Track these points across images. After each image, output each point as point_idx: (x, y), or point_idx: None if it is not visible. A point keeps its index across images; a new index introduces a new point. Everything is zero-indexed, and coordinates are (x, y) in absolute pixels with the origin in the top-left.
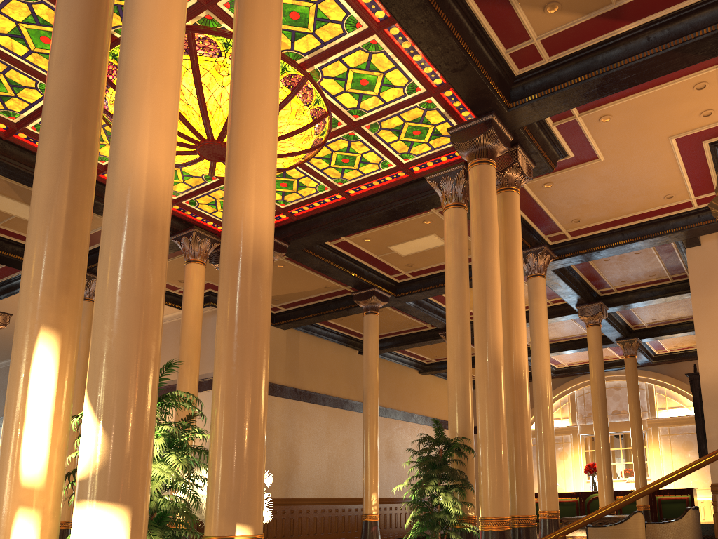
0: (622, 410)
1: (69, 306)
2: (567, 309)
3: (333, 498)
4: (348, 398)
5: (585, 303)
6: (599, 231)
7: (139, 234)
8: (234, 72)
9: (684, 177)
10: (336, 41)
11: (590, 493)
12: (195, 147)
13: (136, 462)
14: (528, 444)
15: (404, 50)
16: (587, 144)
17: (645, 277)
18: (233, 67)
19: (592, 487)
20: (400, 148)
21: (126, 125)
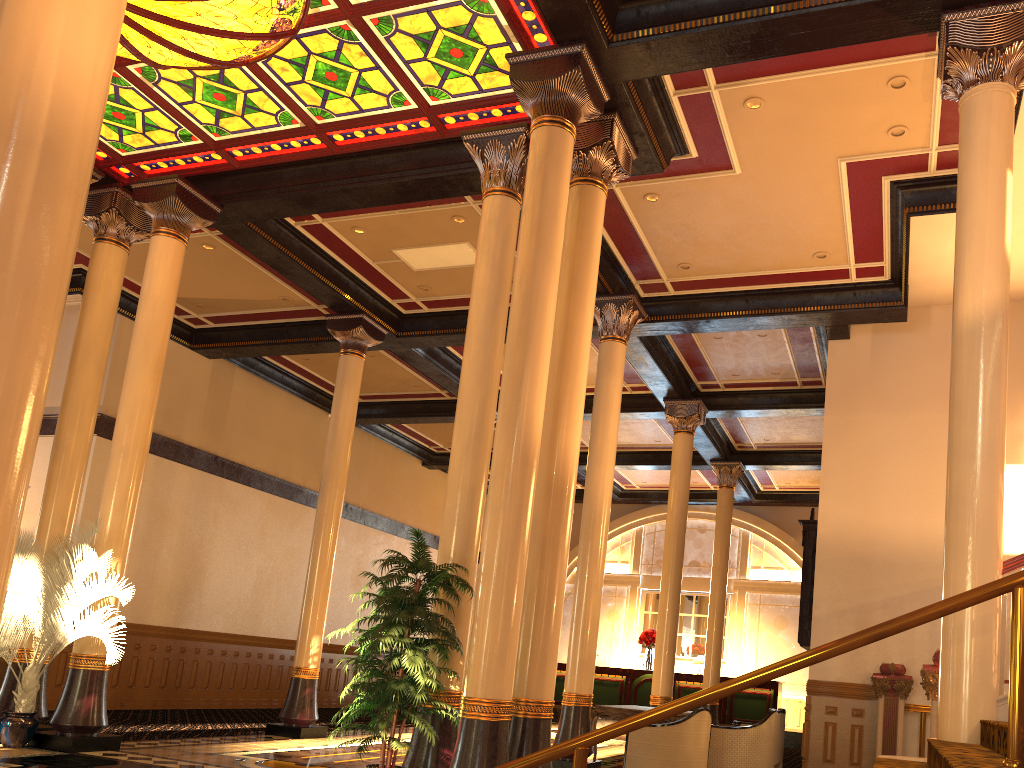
0: (703, 561)
1: None
2: (651, 402)
3: (257, 637)
4: (304, 485)
5: (678, 398)
6: (714, 289)
7: None
8: None
9: (847, 228)
10: None
11: (642, 673)
12: None
13: None
14: (559, 590)
15: None
16: (720, 142)
17: (766, 374)
18: None
19: (646, 664)
20: (427, 76)
21: None
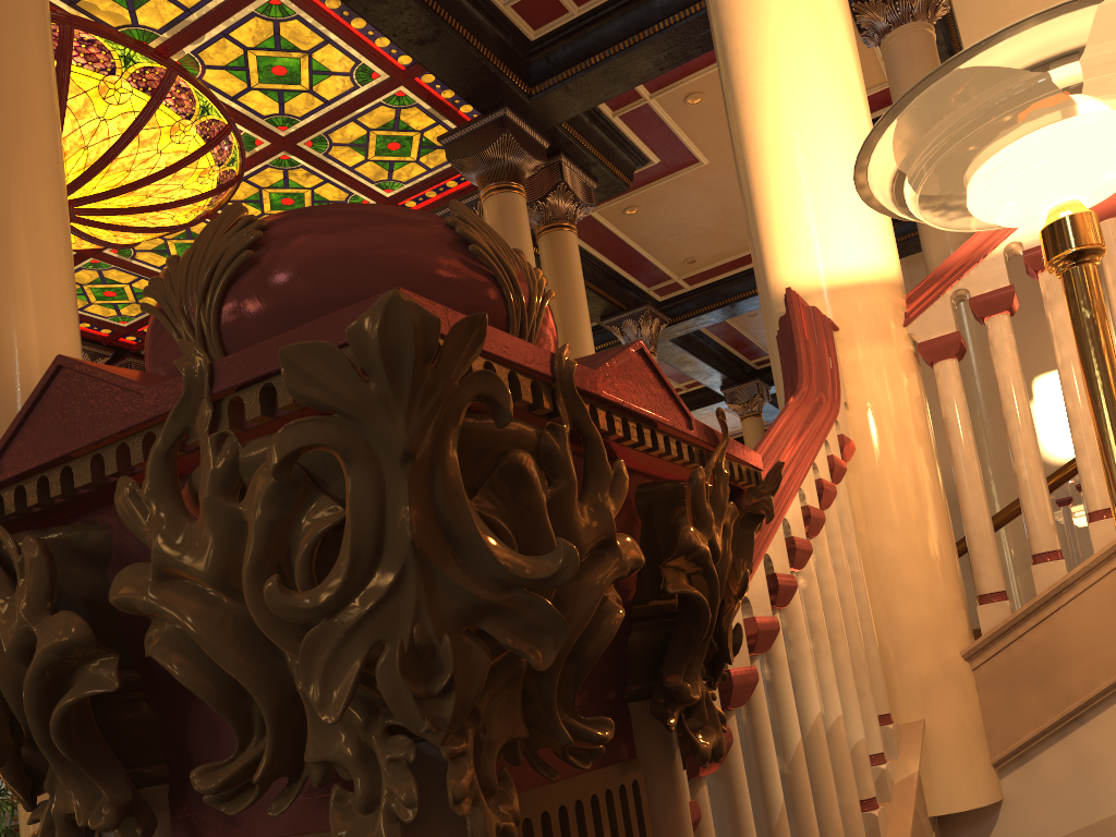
0: None
1: None
2: (711, 395)
3: None
4: None
5: (735, 384)
6: (729, 273)
7: None
8: None
9: None
10: (210, 5)
11: None
12: None
13: None
14: None
15: (333, 13)
16: (676, 142)
17: None
18: None
19: None
20: (374, 173)
21: None
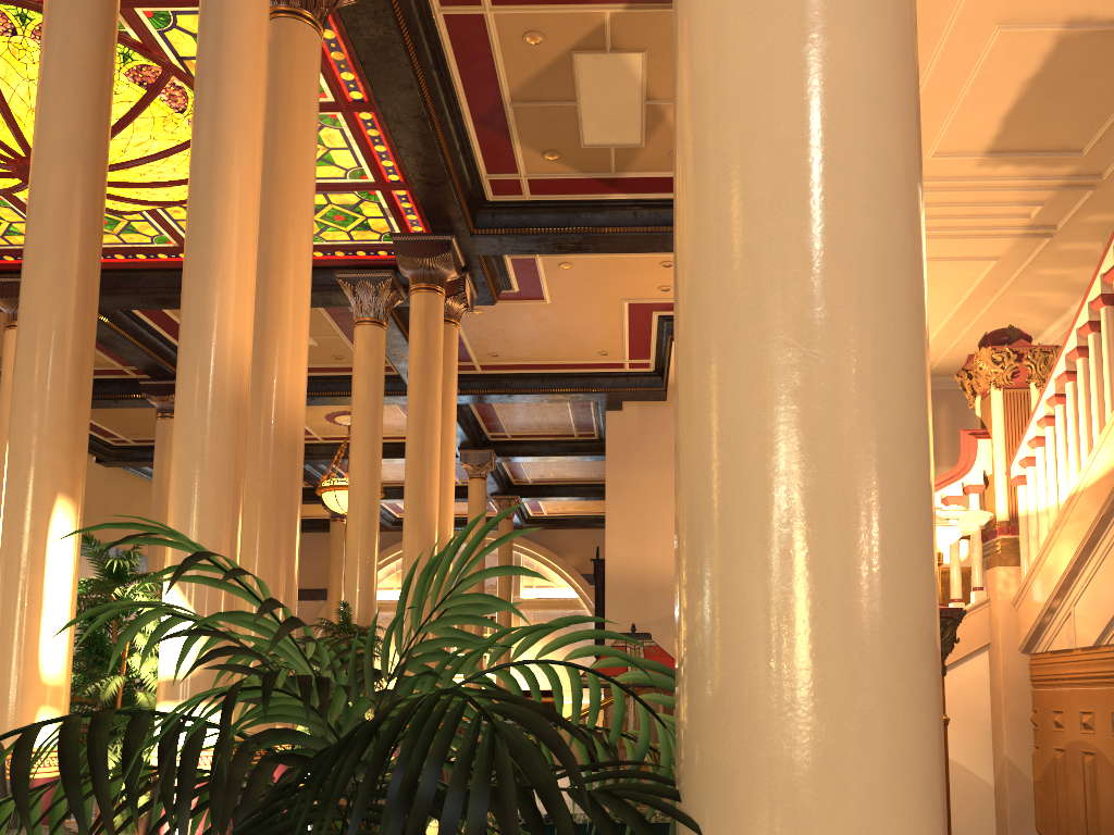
0: None
1: (83, 470)
2: None
3: None
4: None
5: (472, 448)
6: (516, 371)
7: (234, 420)
8: (269, 205)
9: (625, 339)
10: None
11: None
12: (13, 161)
13: None
14: None
15: (368, 137)
16: (537, 284)
17: (549, 429)
18: (267, 198)
19: None
20: None
21: (218, 292)
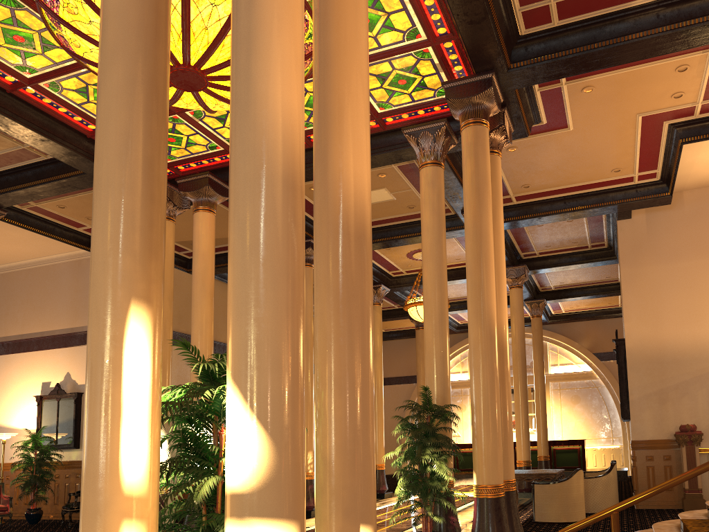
0: None
1: (157, 274)
2: None
3: None
4: None
5: (510, 265)
6: (543, 197)
7: (287, 198)
8: (324, 2)
9: (637, 153)
10: None
11: None
12: None
13: (300, 470)
14: (509, 411)
15: None
16: (562, 113)
17: (568, 244)
18: None
19: None
20: (380, 96)
21: (262, 60)
